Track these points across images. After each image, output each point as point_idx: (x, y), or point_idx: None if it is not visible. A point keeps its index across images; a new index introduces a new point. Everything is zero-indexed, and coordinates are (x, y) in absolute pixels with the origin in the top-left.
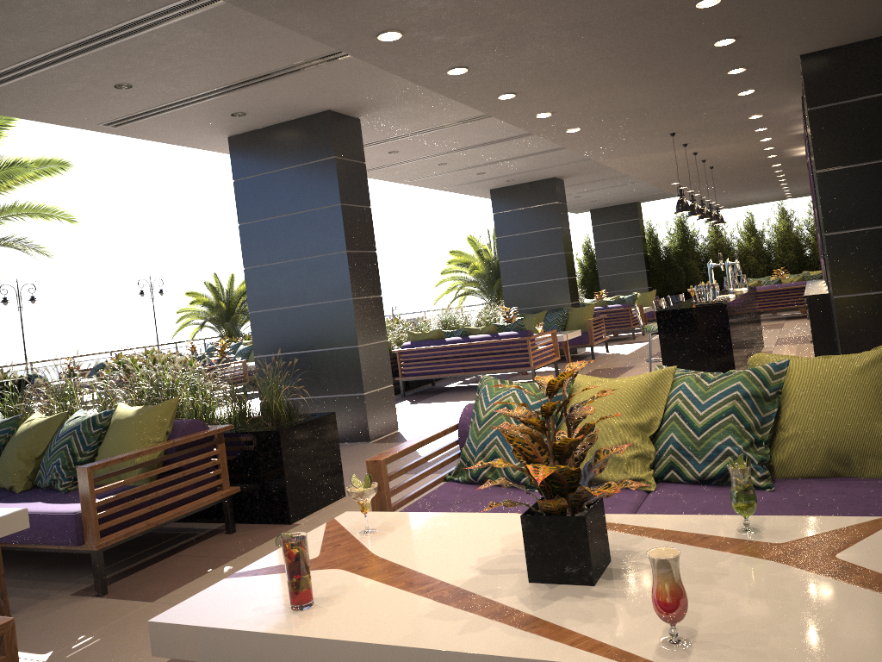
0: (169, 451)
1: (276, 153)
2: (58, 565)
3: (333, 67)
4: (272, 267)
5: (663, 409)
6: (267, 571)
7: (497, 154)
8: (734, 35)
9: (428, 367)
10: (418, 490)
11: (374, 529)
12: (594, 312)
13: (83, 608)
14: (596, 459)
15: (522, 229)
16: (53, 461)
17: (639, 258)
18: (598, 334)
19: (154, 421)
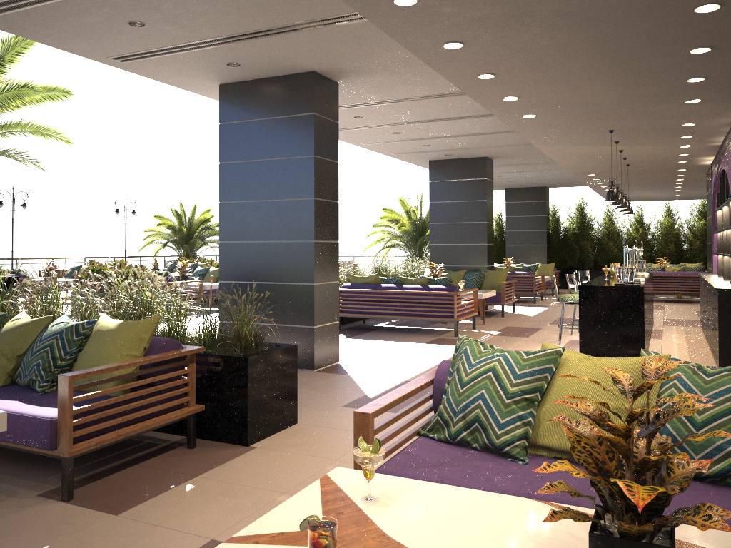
0: (144, 366)
1: (261, 104)
2: (26, 459)
3: (328, 31)
4: (245, 204)
5: (656, 396)
6: (269, 540)
7: (445, 130)
8: (711, 45)
9: (363, 307)
10: (396, 443)
11: (375, 497)
12: (507, 276)
13: (48, 513)
14: (669, 473)
15: (453, 198)
16: (34, 362)
17: (542, 234)
18: (508, 296)
19: (134, 337)
